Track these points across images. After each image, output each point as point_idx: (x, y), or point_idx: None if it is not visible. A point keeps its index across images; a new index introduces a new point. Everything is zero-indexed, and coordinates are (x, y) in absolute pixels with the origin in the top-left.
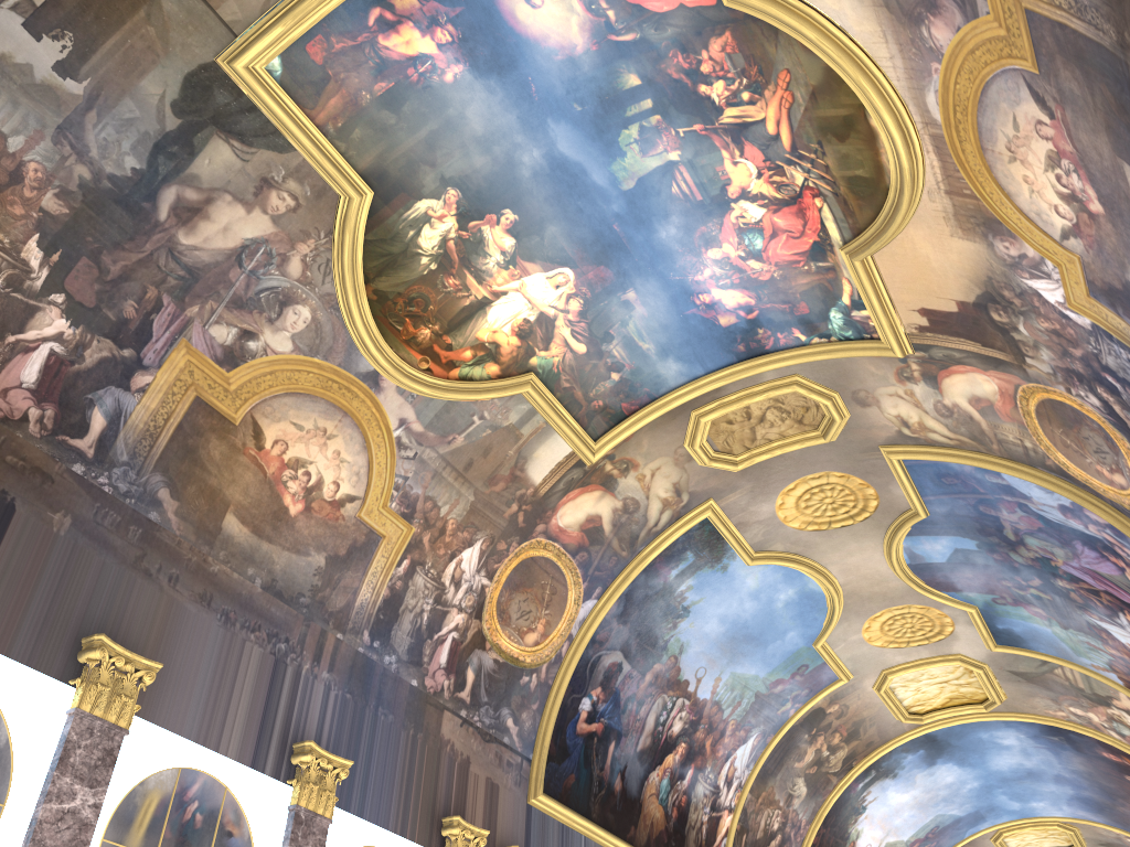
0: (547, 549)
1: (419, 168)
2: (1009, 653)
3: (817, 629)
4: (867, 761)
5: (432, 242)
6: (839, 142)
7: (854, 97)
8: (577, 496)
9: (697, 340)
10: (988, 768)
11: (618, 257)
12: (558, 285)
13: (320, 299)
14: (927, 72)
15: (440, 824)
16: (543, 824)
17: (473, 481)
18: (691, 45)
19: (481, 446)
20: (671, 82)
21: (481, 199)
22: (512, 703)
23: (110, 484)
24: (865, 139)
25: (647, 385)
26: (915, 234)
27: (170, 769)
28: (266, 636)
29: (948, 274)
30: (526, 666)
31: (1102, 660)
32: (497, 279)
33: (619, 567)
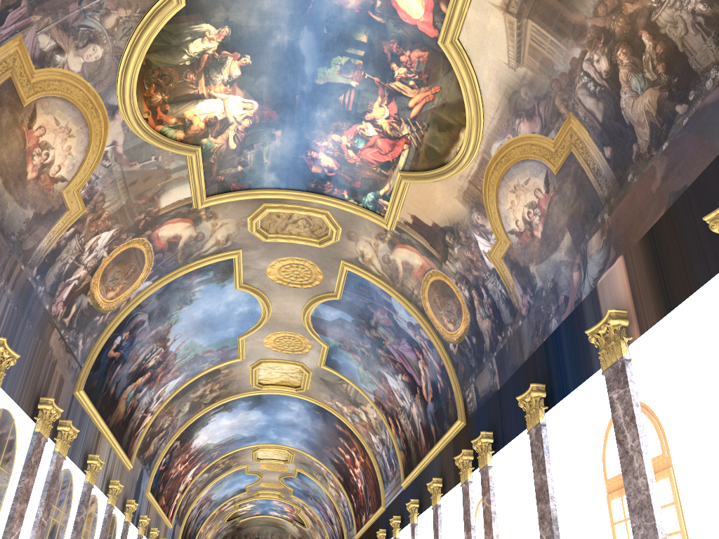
0: (145, 246)
1: (219, 6)
2: (327, 370)
3: (245, 330)
4: (223, 401)
5: (196, 49)
6: (437, 131)
7: (462, 120)
8: (177, 222)
9: (294, 171)
10: (275, 417)
11: (286, 112)
12: (246, 108)
13: (113, 48)
14: (504, 135)
15: (35, 400)
16: (76, 407)
17: (131, 193)
18: (405, 44)
19: (146, 174)
20: (381, 52)
21: (239, 42)
22: (86, 331)
23: None
24: (451, 138)
25: (252, 180)
26: (439, 186)
27: None
28: None
29: (440, 210)
30: (101, 311)
31: (372, 388)
32: (216, 88)
33: (173, 268)
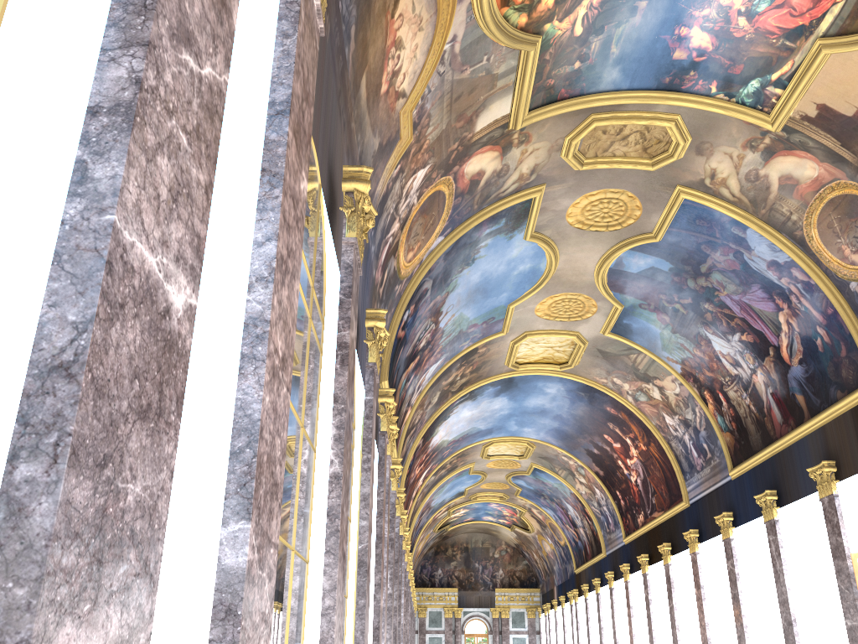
0: (448, 188)
1: None
2: (610, 338)
3: (519, 295)
4: (471, 388)
5: None
6: None
7: None
8: (485, 152)
9: (647, 61)
10: (522, 404)
11: None
12: None
13: None
14: None
15: None
16: None
17: (453, 113)
18: None
19: (473, 84)
20: None
21: None
22: (388, 304)
23: (341, 2)
24: None
25: (587, 81)
26: None
27: None
28: None
29: None
30: (400, 278)
31: (681, 356)
32: None
33: (467, 216)
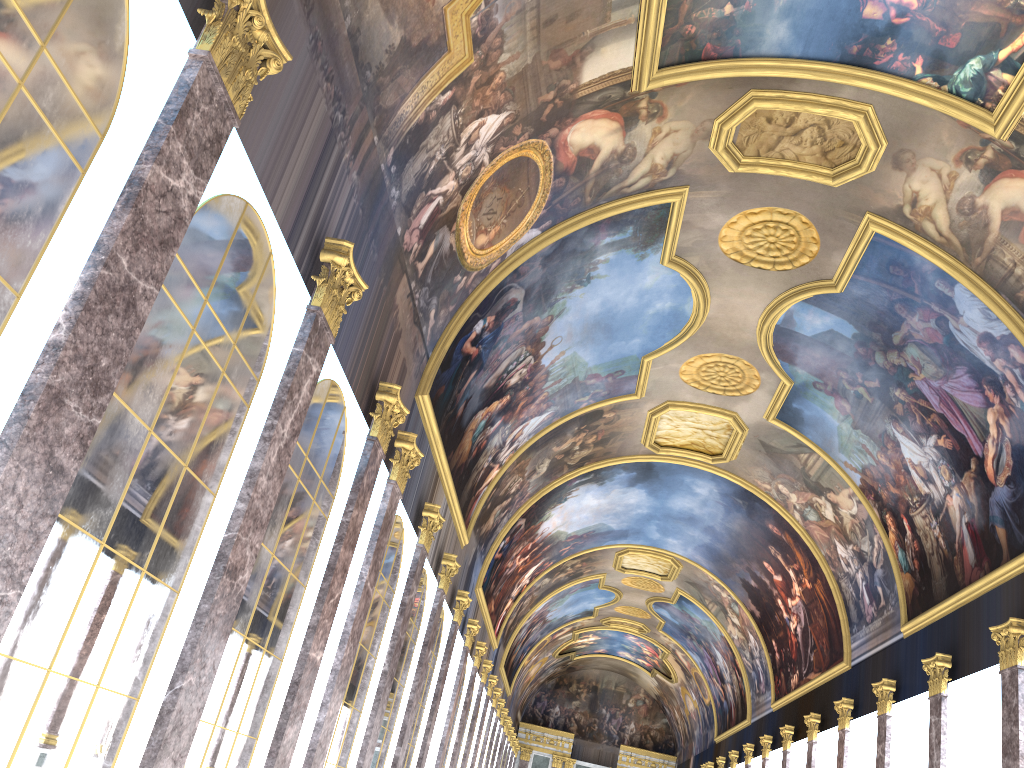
0: (543, 158)
1: None
2: (776, 428)
3: (656, 345)
4: (596, 466)
5: None
6: None
7: None
8: (599, 119)
9: (827, 17)
10: (665, 503)
11: None
12: None
13: None
14: None
15: (371, 387)
16: (415, 422)
17: (542, 43)
18: None
19: (573, 7)
20: None
21: None
22: (441, 296)
23: None
24: None
25: (743, 38)
26: None
27: (239, 199)
28: (332, 95)
29: None
30: (464, 266)
31: (861, 462)
32: None
33: (575, 211)
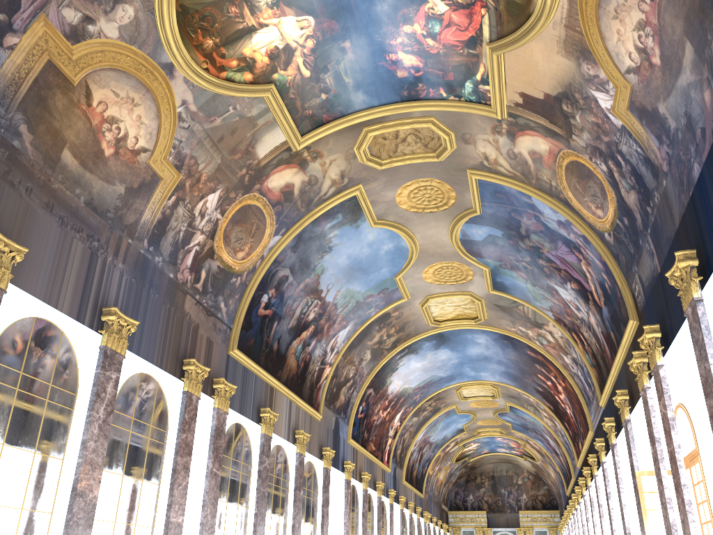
0: (259, 201)
1: None
2: (497, 294)
3: (399, 268)
4: (405, 344)
5: None
6: None
7: None
8: (283, 170)
9: (380, 83)
10: (465, 353)
11: (346, 17)
12: (303, 27)
13: (142, 3)
14: None
15: (181, 362)
16: (235, 366)
17: (222, 150)
18: None
19: (231, 127)
20: None
21: None
22: (225, 293)
23: None
24: None
25: (341, 106)
26: (535, 46)
27: (29, 318)
28: (86, 236)
29: (546, 75)
30: (235, 272)
31: (547, 305)
32: (264, 14)
33: (298, 218)
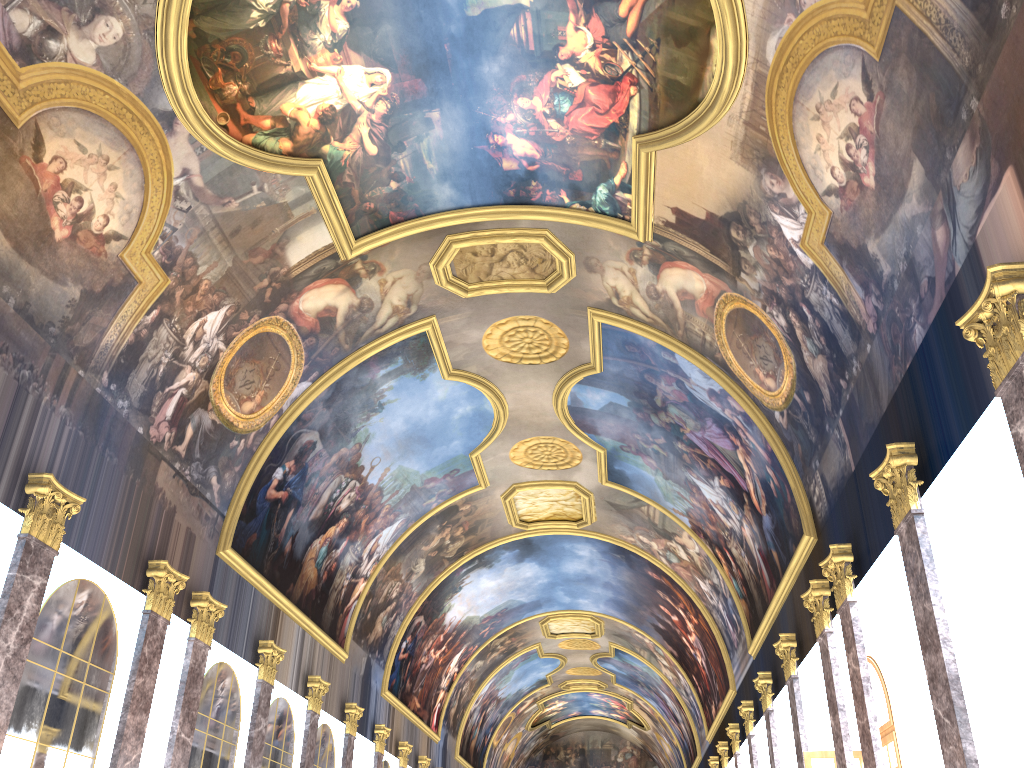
0: (283, 328)
1: None
2: (613, 488)
3: (477, 442)
4: (476, 552)
5: None
6: (675, 47)
7: (708, 14)
8: (323, 286)
9: (477, 174)
10: (559, 570)
11: (437, 76)
12: (374, 83)
13: (137, 18)
14: (781, 19)
15: (144, 565)
16: (225, 574)
17: (236, 248)
18: None
19: (252, 216)
20: None
21: None
22: (219, 462)
23: None
24: (699, 53)
25: (418, 201)
26: (700, 146)
27: None
28: (12, 360)
29: (712, 187)
30: (238, 431)
31: (683, 507)
32: (318, 58)
33: (338, 358)
